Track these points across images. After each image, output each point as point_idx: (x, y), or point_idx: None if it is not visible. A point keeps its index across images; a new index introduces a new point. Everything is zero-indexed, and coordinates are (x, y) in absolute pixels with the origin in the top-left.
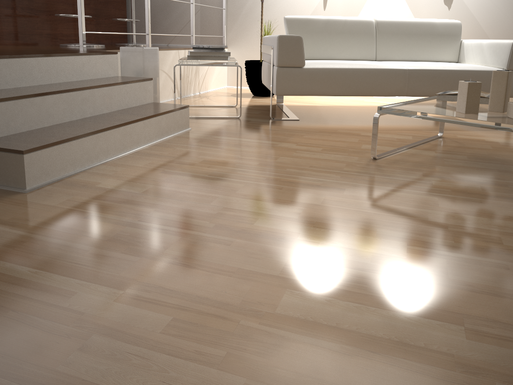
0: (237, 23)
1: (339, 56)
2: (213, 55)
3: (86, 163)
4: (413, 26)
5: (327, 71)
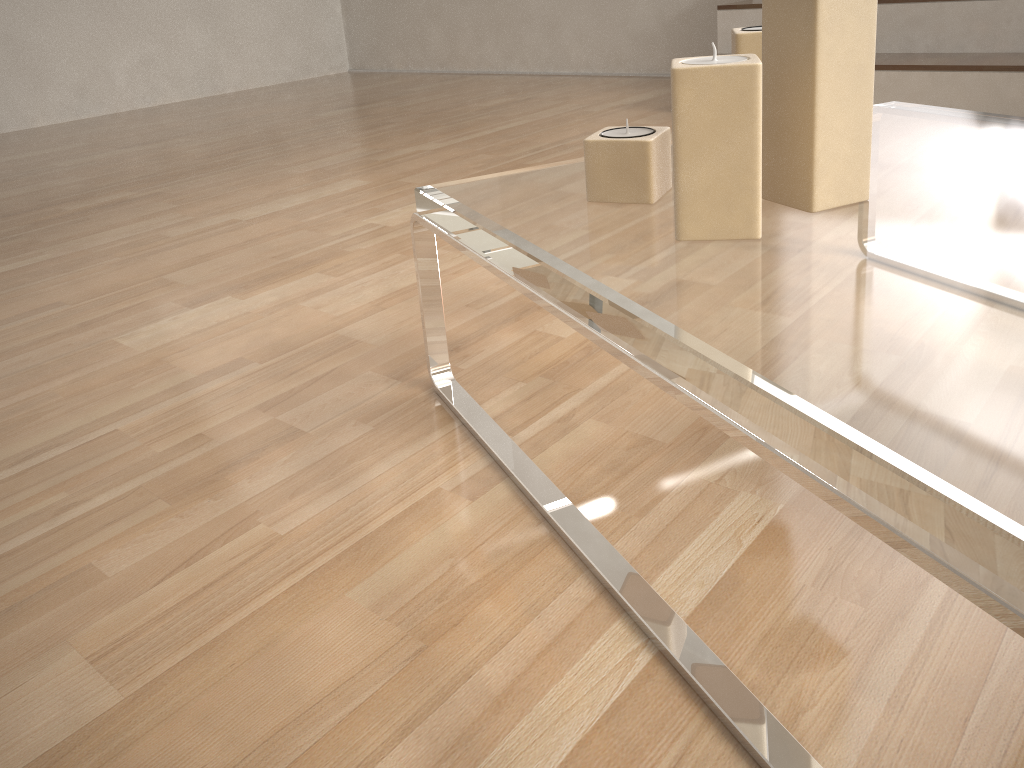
0: None
1: None
2: None
3: None
4: None
5: None
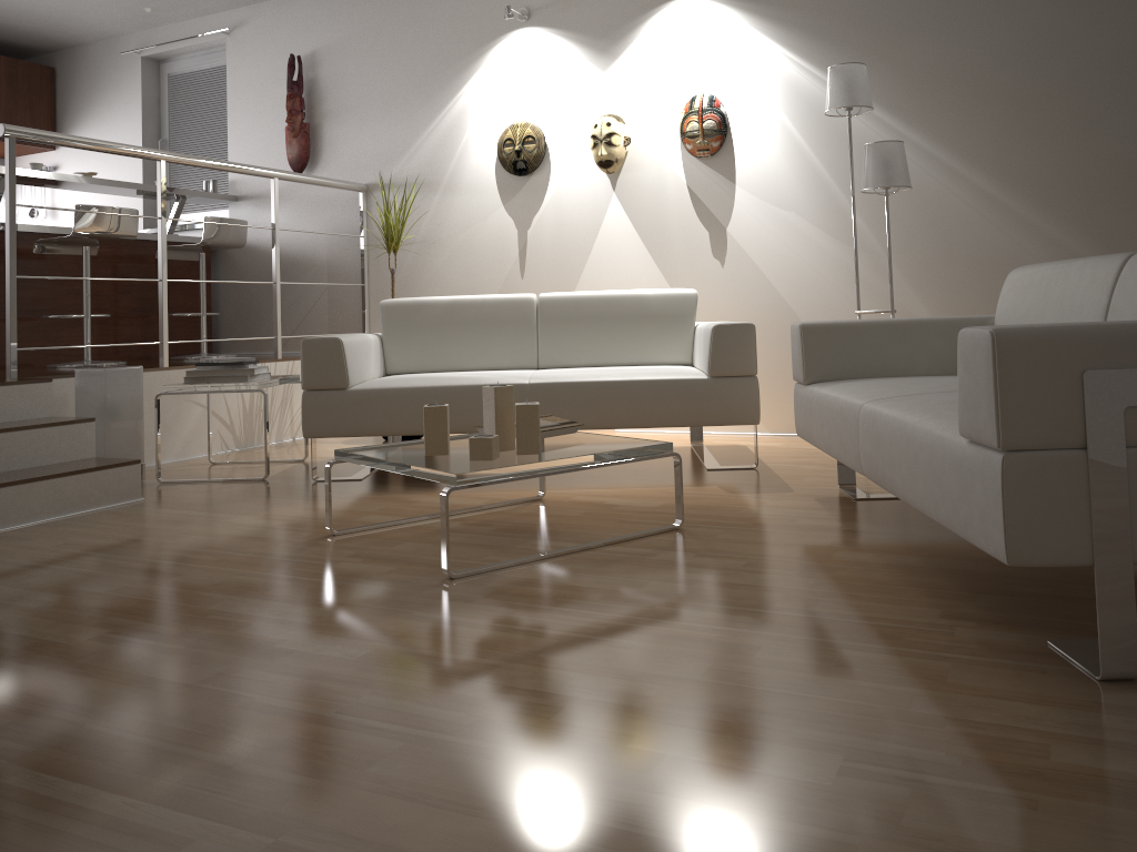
0: None
1: (471, 364)
2: (224, 375)
3: None
4: (604, 305)
5: (386, 393)
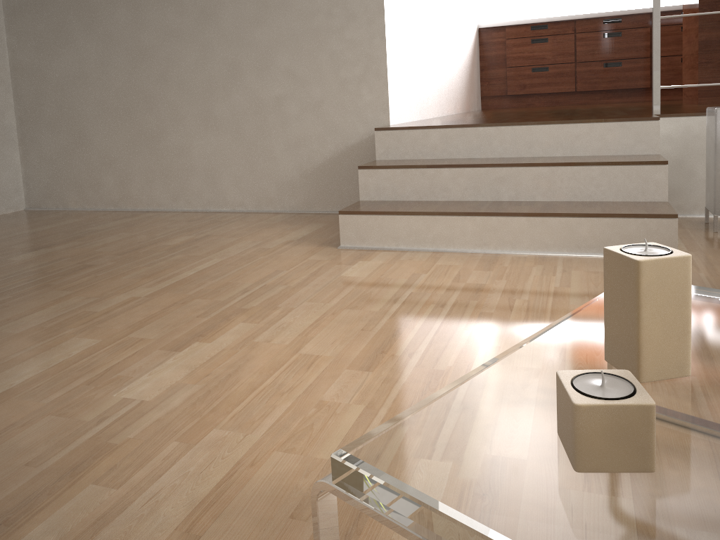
0: None
1: None
2: None
3: (415, 244)
4: None
5: None
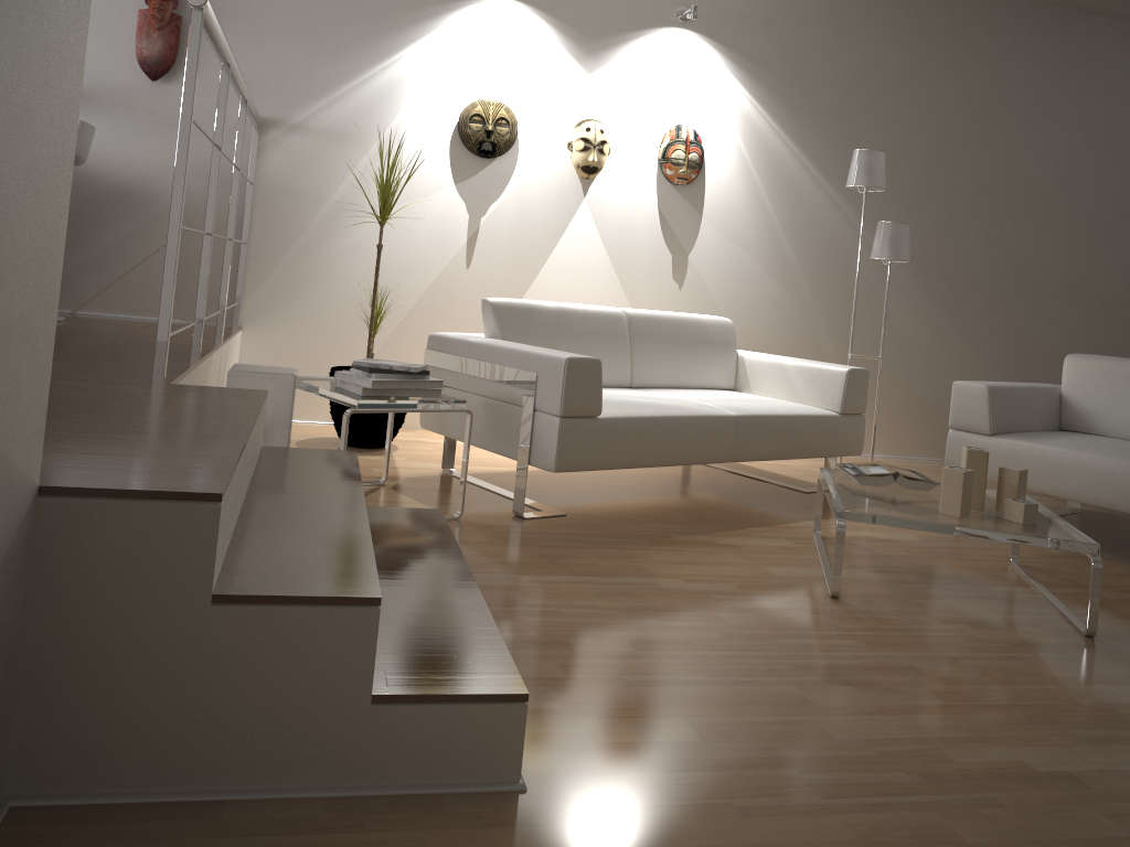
0: (272, 276)
1: None
2: (413, 388)
3: None
4: (677, 327)
5: (633, 423)
